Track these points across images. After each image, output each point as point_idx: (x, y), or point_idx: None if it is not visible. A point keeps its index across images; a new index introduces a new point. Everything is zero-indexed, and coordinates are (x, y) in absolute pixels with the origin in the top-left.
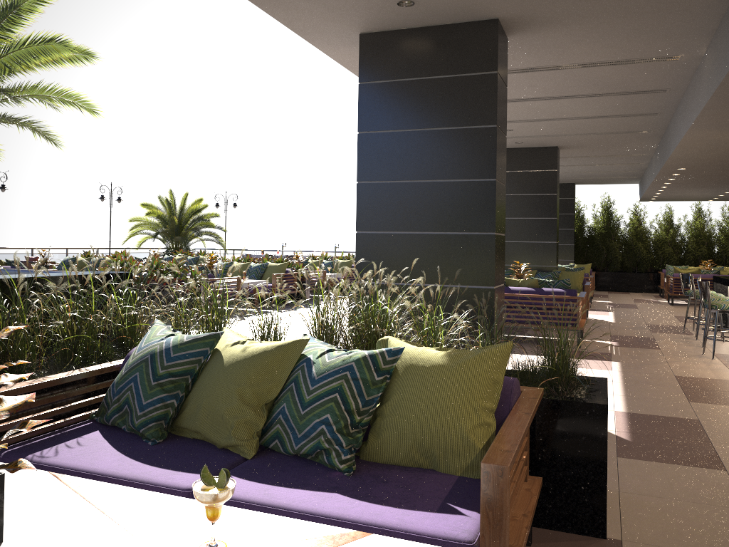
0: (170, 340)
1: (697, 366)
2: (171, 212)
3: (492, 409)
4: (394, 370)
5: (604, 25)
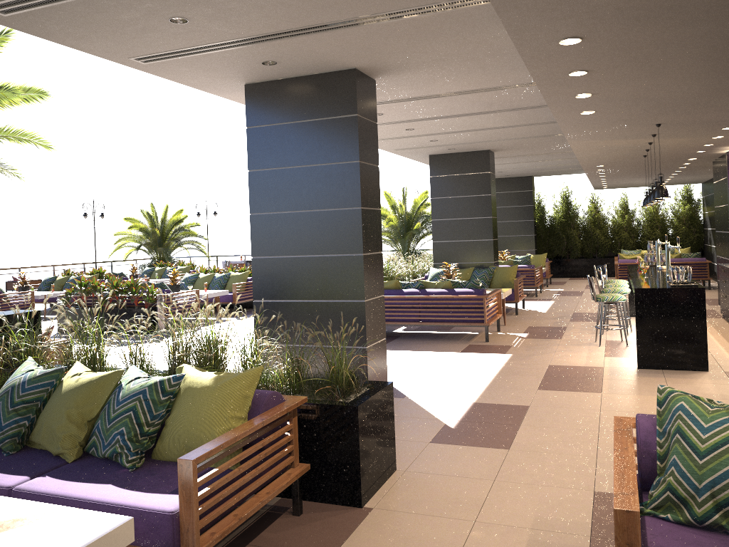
0: (27, 375)
1: (578, 354)
2: (153, 224)
3: (241, 417)
4: (179, 391)
5: (451, 67)
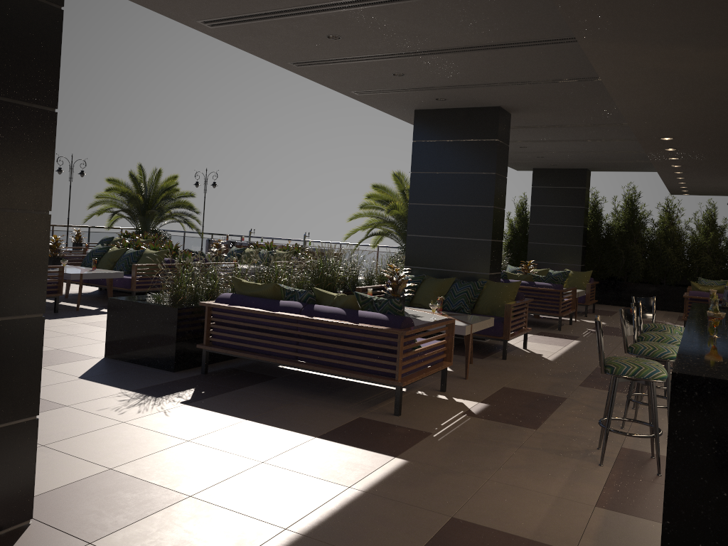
0: None
1: (541, 487)
2: (139, 189)
3: None
4: None
5: None
